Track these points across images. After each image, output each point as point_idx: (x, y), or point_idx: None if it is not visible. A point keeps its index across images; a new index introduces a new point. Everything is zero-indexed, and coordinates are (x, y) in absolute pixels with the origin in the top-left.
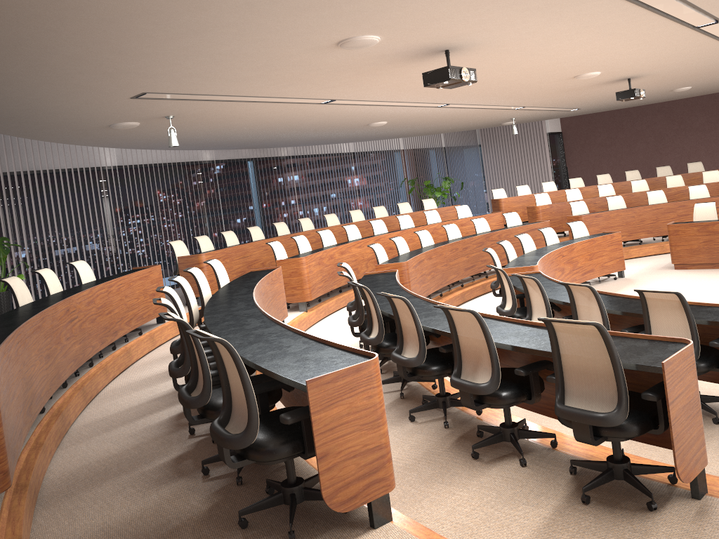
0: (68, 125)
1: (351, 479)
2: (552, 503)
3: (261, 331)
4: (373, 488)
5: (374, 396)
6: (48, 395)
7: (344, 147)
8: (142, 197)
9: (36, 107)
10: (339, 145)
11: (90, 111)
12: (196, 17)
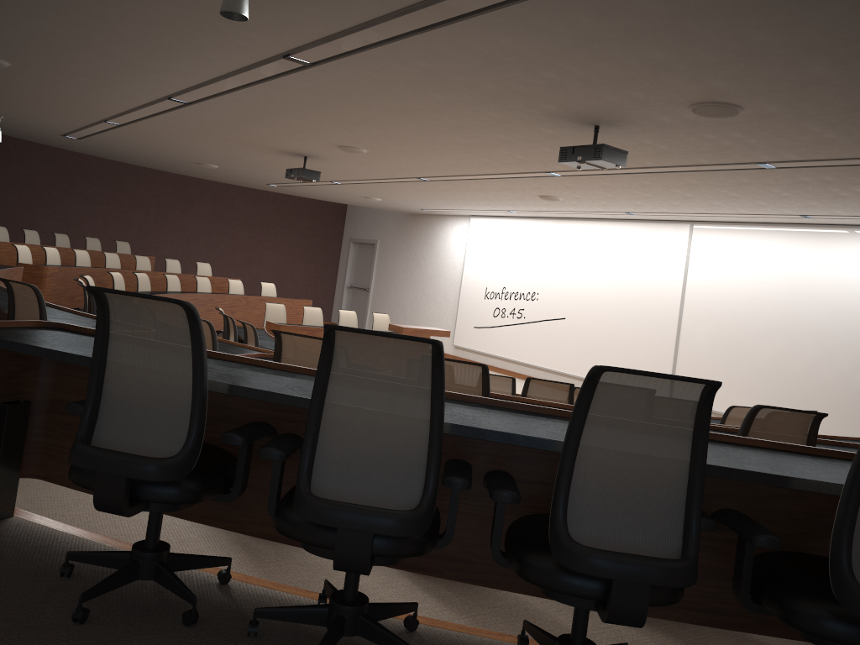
0: None
1: None
2: None
3: None
4: None
5: None
6: None
7: None
8: None
9: None
10: None
11: None
12: None
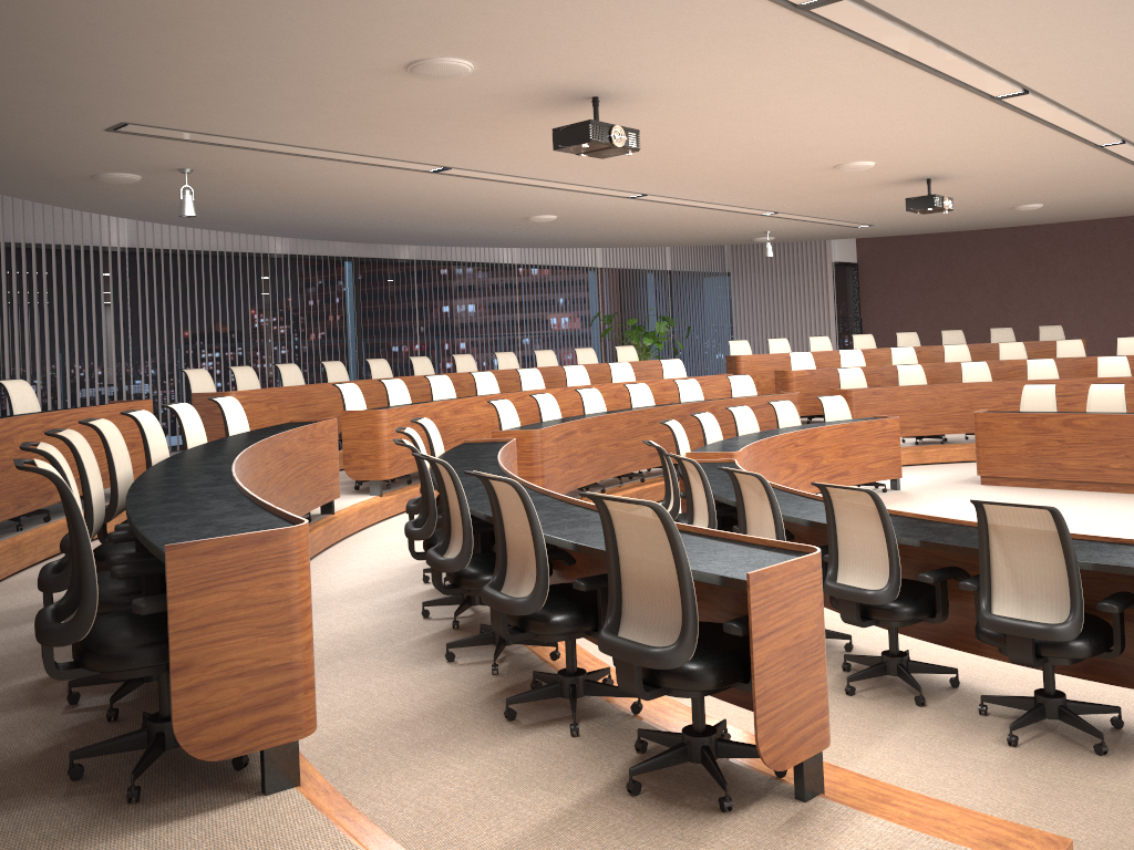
0: (24, 169)
1: (229, 710)
2: (584, 790)
3: (199, 490)
4: (268, 730)
5: (288, 586)
6: None
7: (505, 254)
8: (164, 300)
9: None
10: (497, 251)
11: (49, 147)
12: None
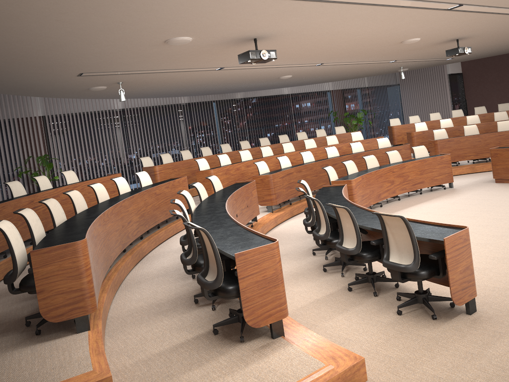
0: (62, 90)
1: (60, 305)
2: (200, 332)
3: (85, 220)
4: (75, 311)
5: (77, 262)
6: (3, 248)
7: (285, 90)
8: (138, 128)
9: (26, 83)
10: (281, 89)
11: (63, 83)
12: (48, 40)
